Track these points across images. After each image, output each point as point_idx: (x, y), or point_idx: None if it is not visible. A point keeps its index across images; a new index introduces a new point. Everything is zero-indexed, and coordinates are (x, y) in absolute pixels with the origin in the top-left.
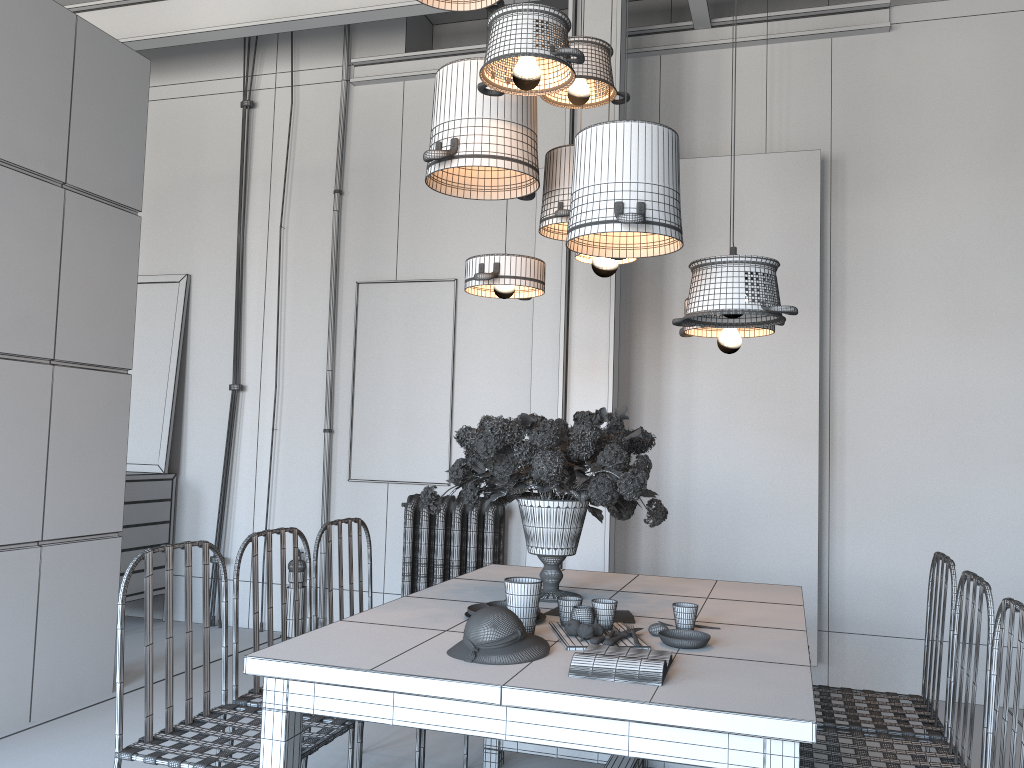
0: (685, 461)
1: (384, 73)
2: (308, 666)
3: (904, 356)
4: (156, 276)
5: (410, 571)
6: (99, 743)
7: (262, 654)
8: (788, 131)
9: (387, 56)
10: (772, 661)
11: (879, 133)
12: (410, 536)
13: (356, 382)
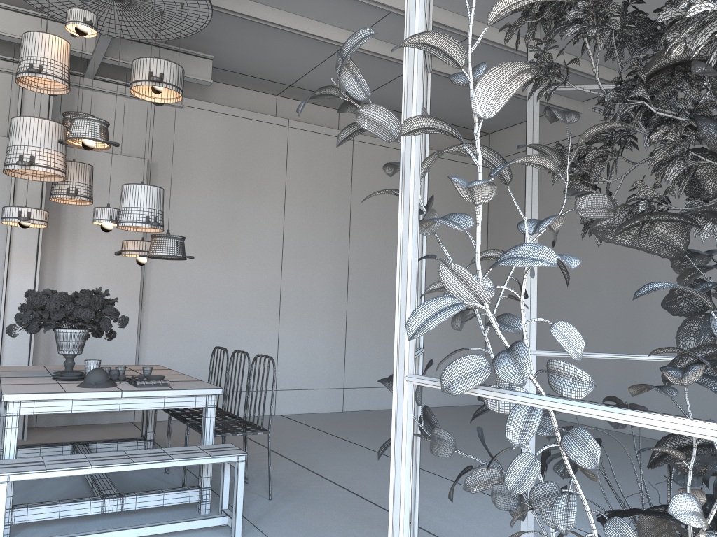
0: None
1: None
2: (36, 394)
3: (178, 262)
4: None
5: None
6: None
7: (8, 393)
8: (131, 144)
9: None
10: (190, 380)
11: (174, 156)
12: None
13: None
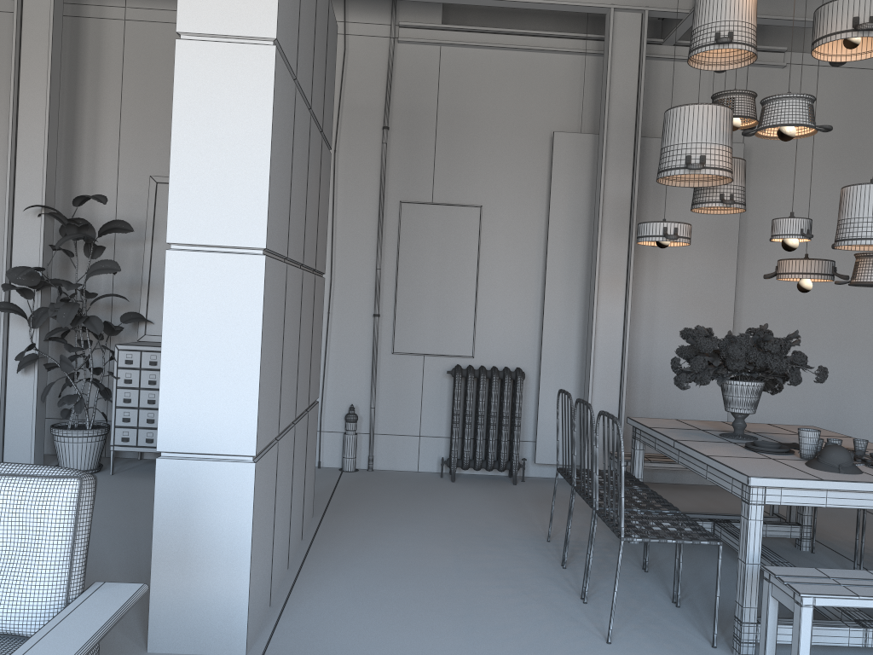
0: (649, 344)
1: (425, 37)
2: (788, 480)
3: (778, 280)
4: None
5: (459, 420)
6: (380, 549)
7: (753, 475)
8: None
9: (430, 24)
10: None
11: None
12: (460, 395)
13: (399, 279)
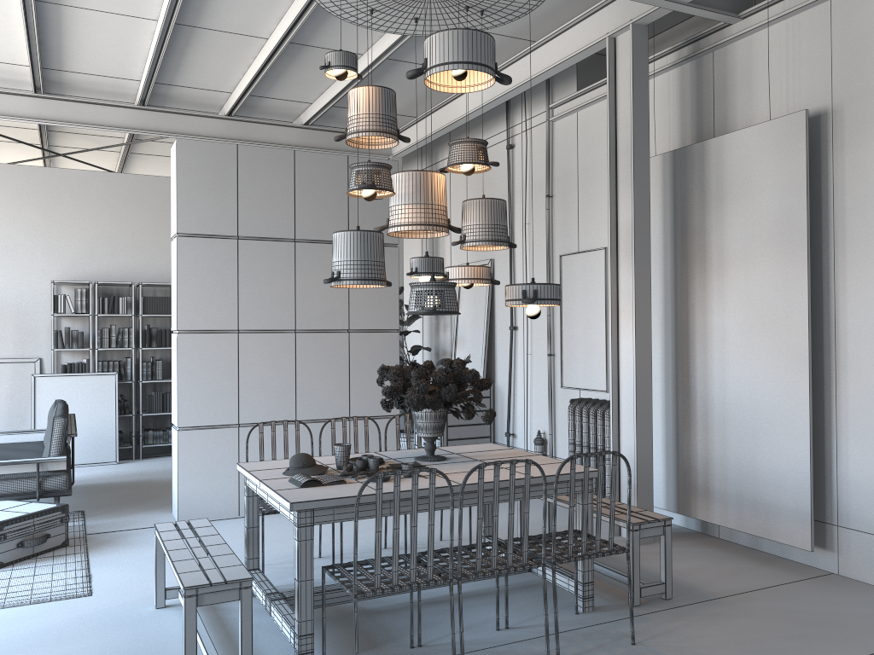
0: (721, 378)
1: (566, 109)
2: (242, 468)
3: None
4: (479, 261)
5: (573, 449)
6: None
7: (242, 463)
8: (799, 93)
9: (564, 98)
10: None
11: (869, 77)
12: (571, 426)
13: (562, 322)
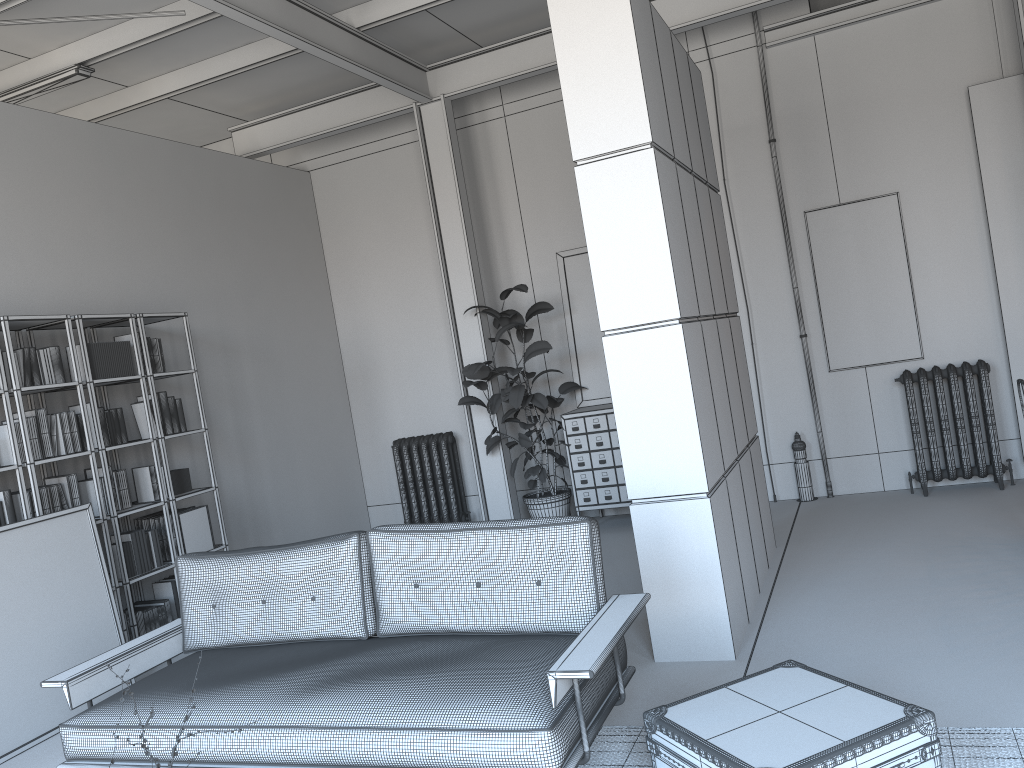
0: None
1: (794, 33)
2: None
3: None
4: None
5: (919, 429)
6: (848, 568)
7: None
8: None
9: (797, 18)
10: None
11: None
12: (914, 402)
13: (819, 293)
